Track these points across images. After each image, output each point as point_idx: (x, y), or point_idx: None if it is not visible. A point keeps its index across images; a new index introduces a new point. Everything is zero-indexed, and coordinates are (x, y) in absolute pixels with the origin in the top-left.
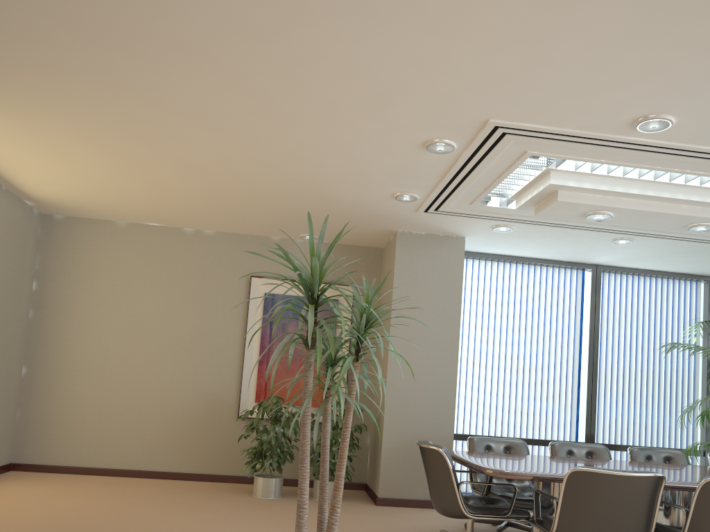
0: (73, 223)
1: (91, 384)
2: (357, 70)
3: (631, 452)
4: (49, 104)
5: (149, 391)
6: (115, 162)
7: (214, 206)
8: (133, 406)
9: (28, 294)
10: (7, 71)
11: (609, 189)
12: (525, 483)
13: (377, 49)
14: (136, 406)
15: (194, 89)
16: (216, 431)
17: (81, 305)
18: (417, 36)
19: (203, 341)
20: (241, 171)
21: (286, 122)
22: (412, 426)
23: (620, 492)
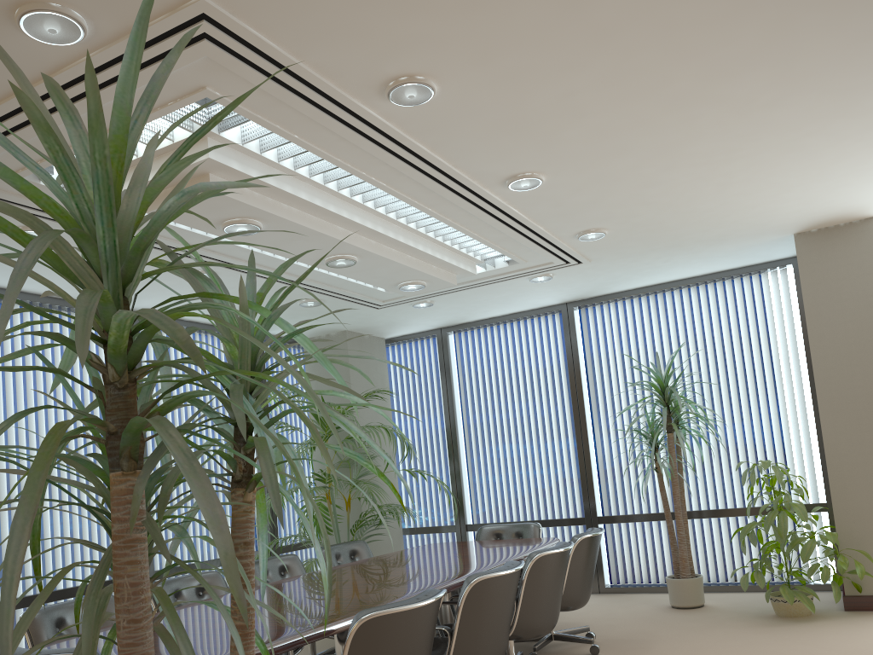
0: None
1: None
2: None
3: None
4: None
5: None
6: None
7: None
8: None
9: None
10: None
11: (278, 186)
12: None
13: None
14: None
15: None
16: None
17: None
18: None
19: None
20: None
21: None
22: None
23: (418, 631)
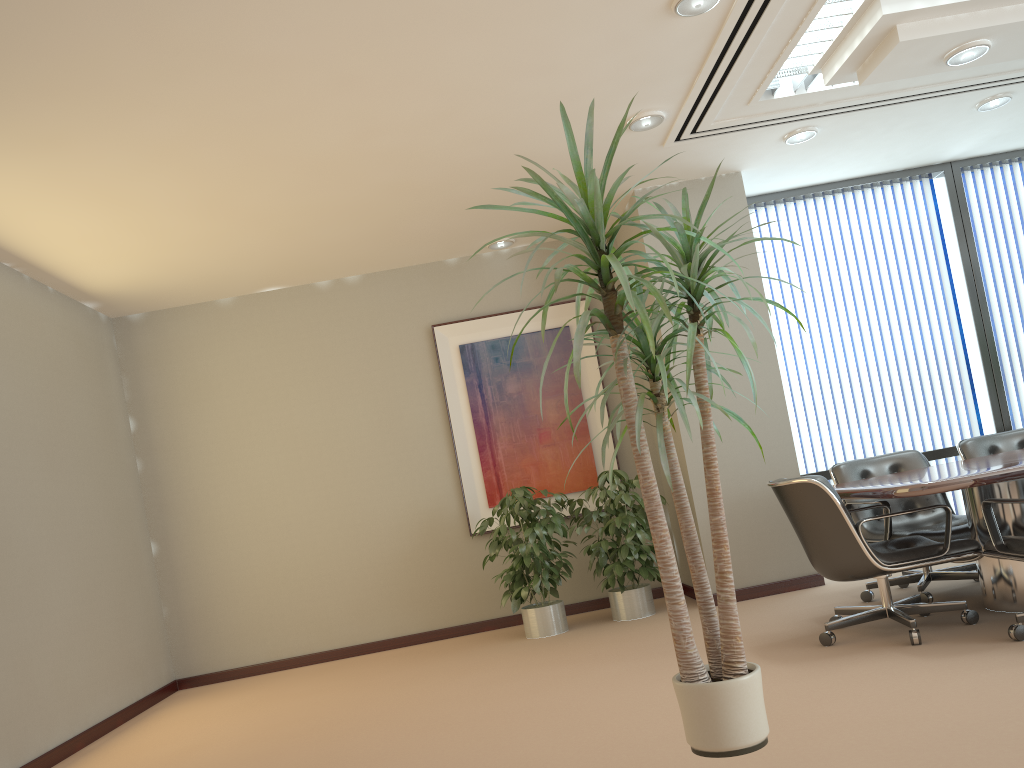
0: (159, 320)
1: (252, 543)
2: None
3: None
4: (86, 113)
5: (334, 530)
6: (199, 192)
7: (355, 228)
8: (318, 558)
9: (127, 439)
10: (13, 67)
11: None
12: (938, 512)
13: None
14: (324, 558)
15: (297, 8)
16: (445, 564)
17: (205, 435)
18: None
19: (390, 440)
20: (388, 150)
21: (447, 30)
22: (735, 477)
23: None
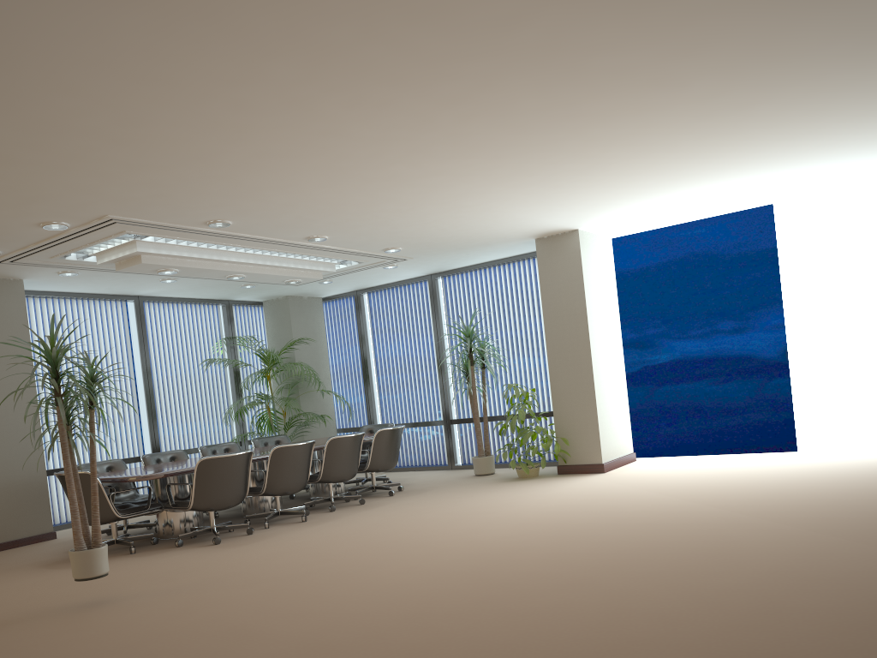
0: None
1: None
2: (23, 186)
3: (202, 450)
4: None
5: None
6: None
7: None
8: None
9: None
10: None
11: (179, 254)
12: (132, 493)
13: (51, 180)
14: None
15: None
16: None
17: None
18: (88, 178)
19: None
20: None
21: None
22: (4, 471)
23: (231, 467)
